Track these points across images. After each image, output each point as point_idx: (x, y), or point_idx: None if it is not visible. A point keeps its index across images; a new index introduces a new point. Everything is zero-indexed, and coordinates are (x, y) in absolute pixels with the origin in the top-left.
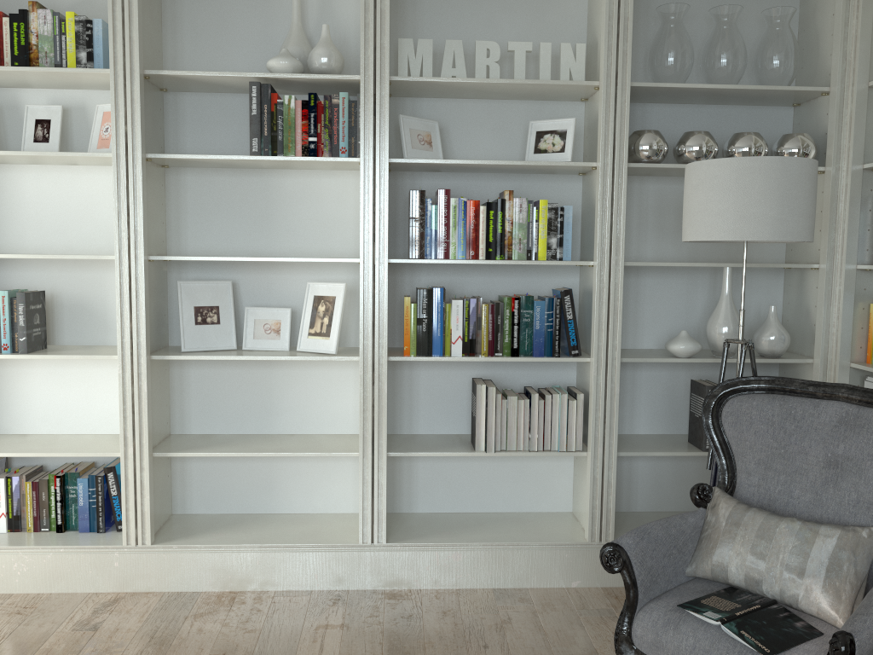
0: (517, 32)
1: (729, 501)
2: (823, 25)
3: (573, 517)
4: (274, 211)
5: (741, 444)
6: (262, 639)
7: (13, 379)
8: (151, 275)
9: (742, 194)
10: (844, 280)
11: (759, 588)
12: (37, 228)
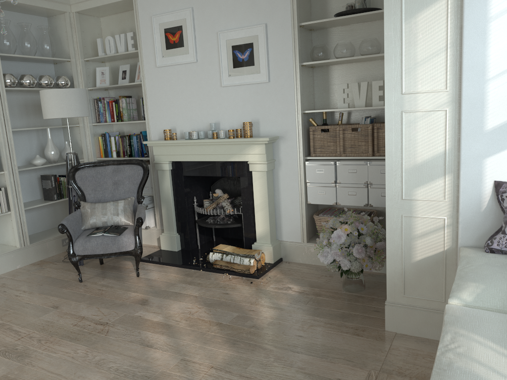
0: None
1: (88, 203)
2: (62, 34)
3: (3, 244)
4: None
5: (85, 186)
6: None
7: None
8: None
9: (68, 101)
10: (89, 129)
11: (107, 224)
12: None
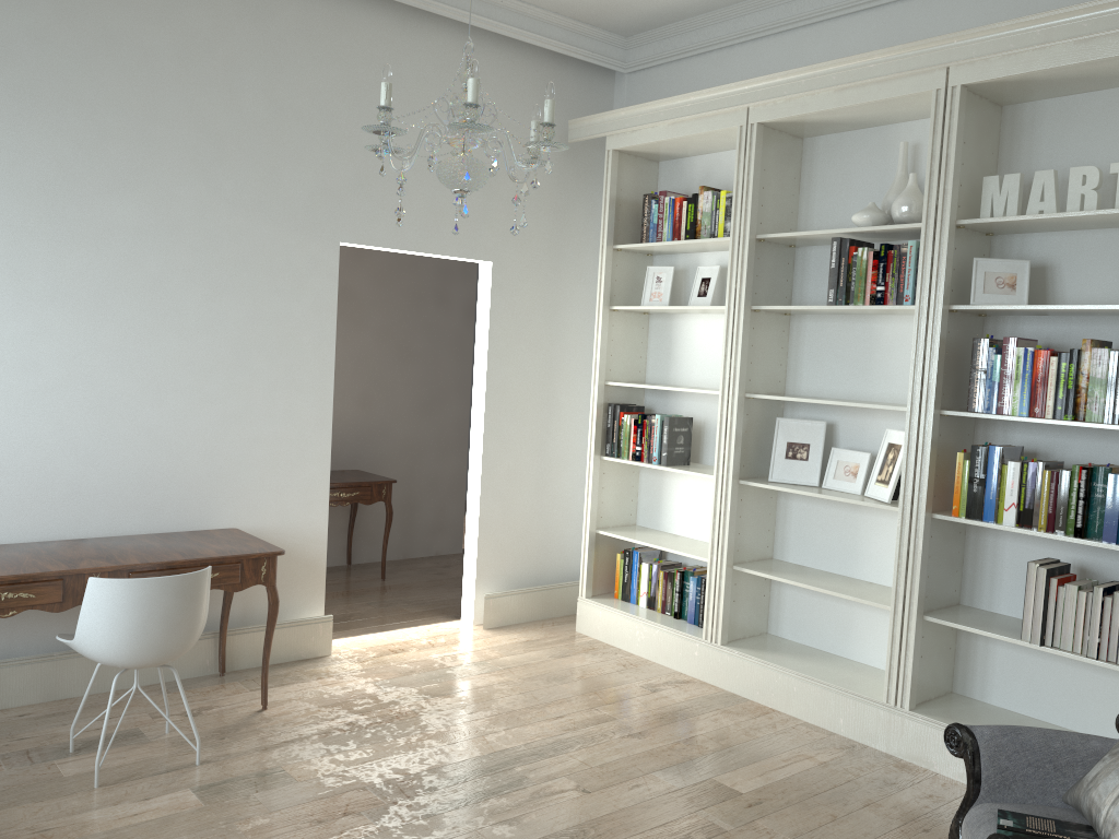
0: None
1: None
2: None
3: None
4: (874, 356)
5: None
6: (749, 742)
7: (674, 488)
8: (754, 410)
9: None
10: None
11: (1095, 828)
12: (700, 366)
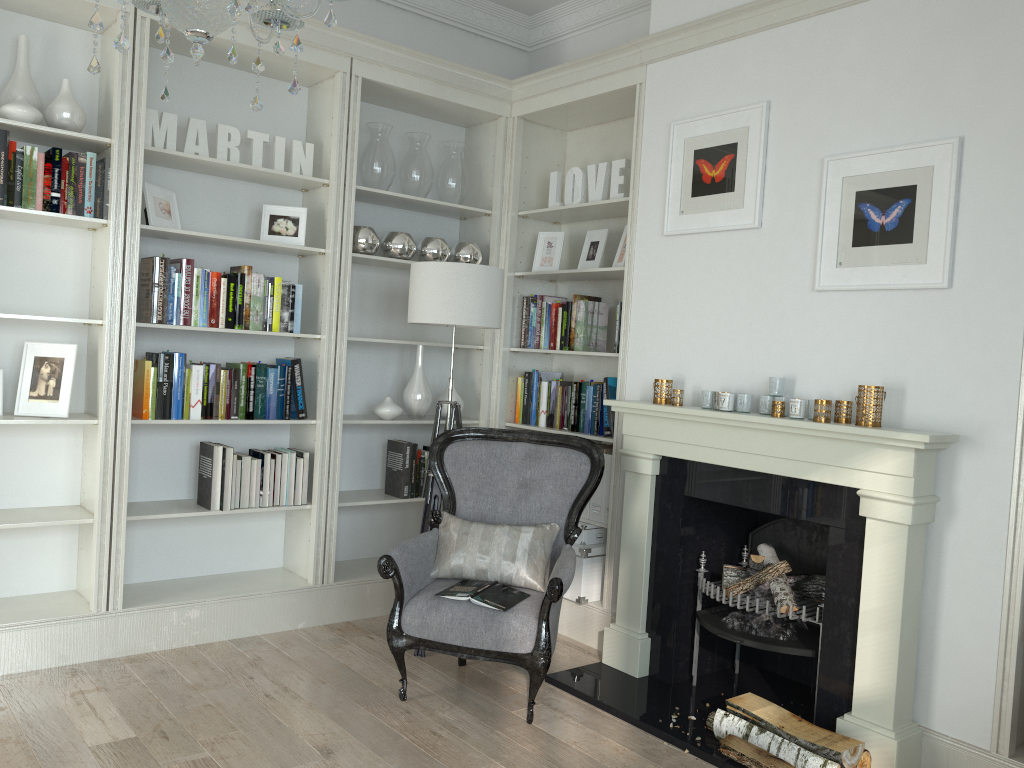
0: (245, 119)
1: (457, 519)
2: (485, 161)
3: (286, 570)
4: None
5: (459, 478)
6: (17, 713)
7: None
8: None
9: (460, 290)
10: (502, 358)
11: (485, 575)
12: None
